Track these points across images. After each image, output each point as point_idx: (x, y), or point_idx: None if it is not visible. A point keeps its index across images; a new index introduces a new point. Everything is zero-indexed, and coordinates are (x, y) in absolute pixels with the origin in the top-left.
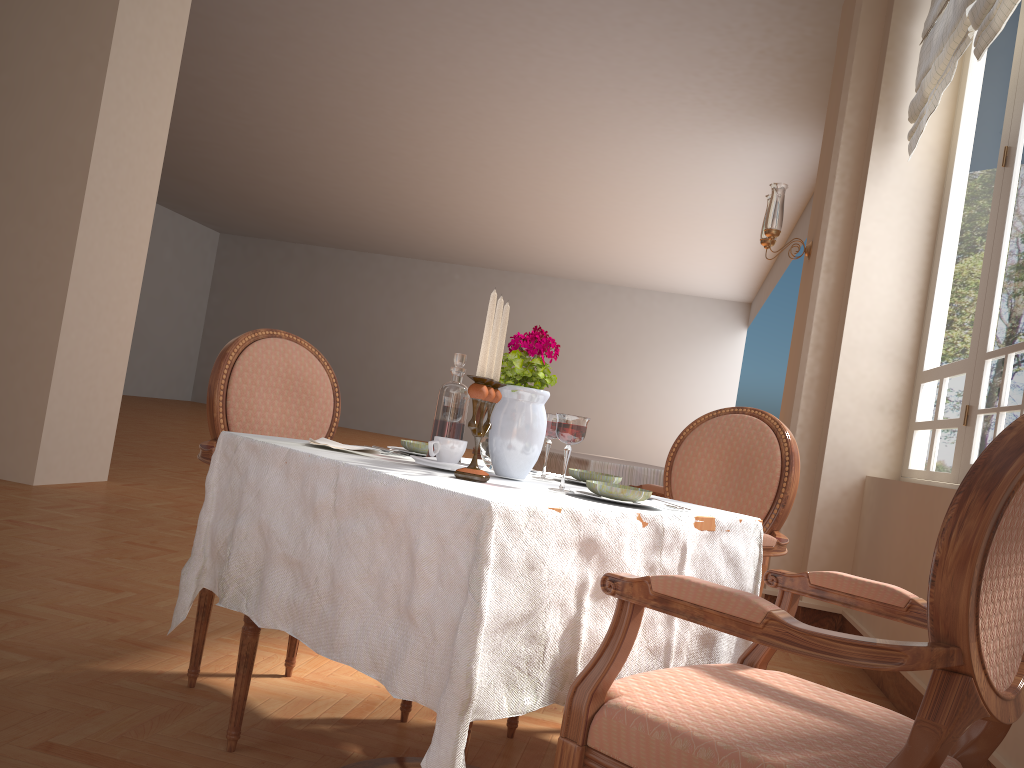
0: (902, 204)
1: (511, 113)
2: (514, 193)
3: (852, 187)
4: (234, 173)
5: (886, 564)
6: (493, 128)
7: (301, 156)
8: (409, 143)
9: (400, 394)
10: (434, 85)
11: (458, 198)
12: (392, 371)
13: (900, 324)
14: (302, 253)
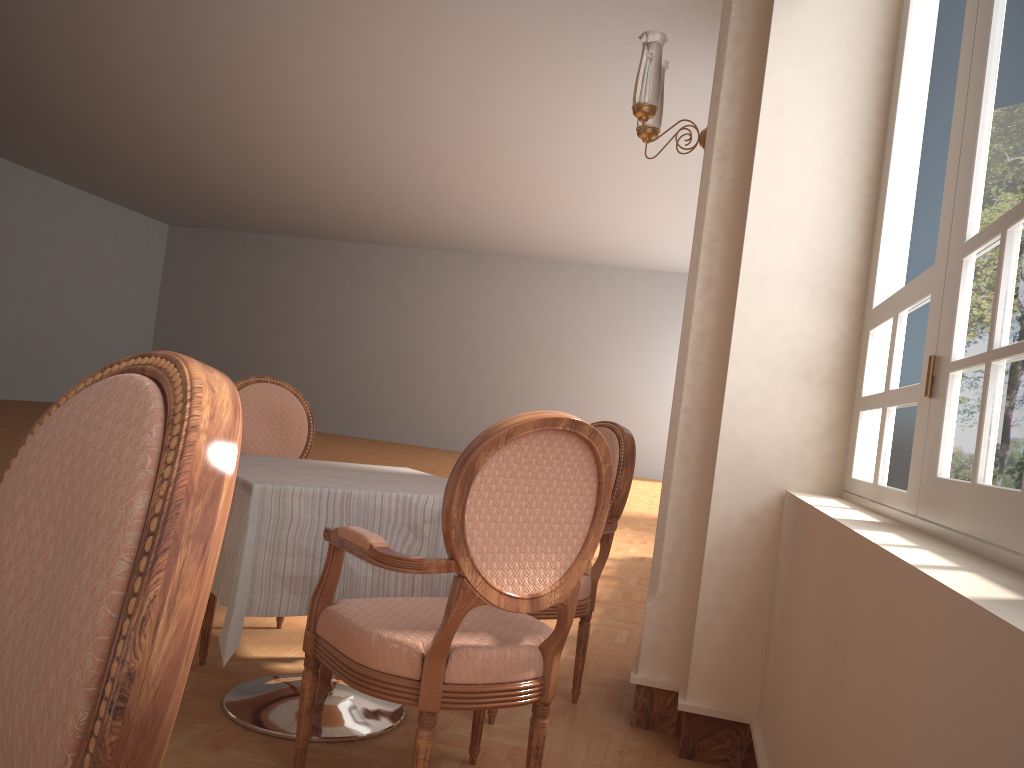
0: (834, 34)
1: (410, 44)
2: (451, 155)
3: (759, 22)
4: (147, 149)
5: (794, 666)
6: (397, 67)
7: (205, 122)
8: (313, 96)
9: (365, 392)
10: (308, 9)
11: (393, 166)
12: (356, 367)
13: (836, 234)
14: (256, 243)
